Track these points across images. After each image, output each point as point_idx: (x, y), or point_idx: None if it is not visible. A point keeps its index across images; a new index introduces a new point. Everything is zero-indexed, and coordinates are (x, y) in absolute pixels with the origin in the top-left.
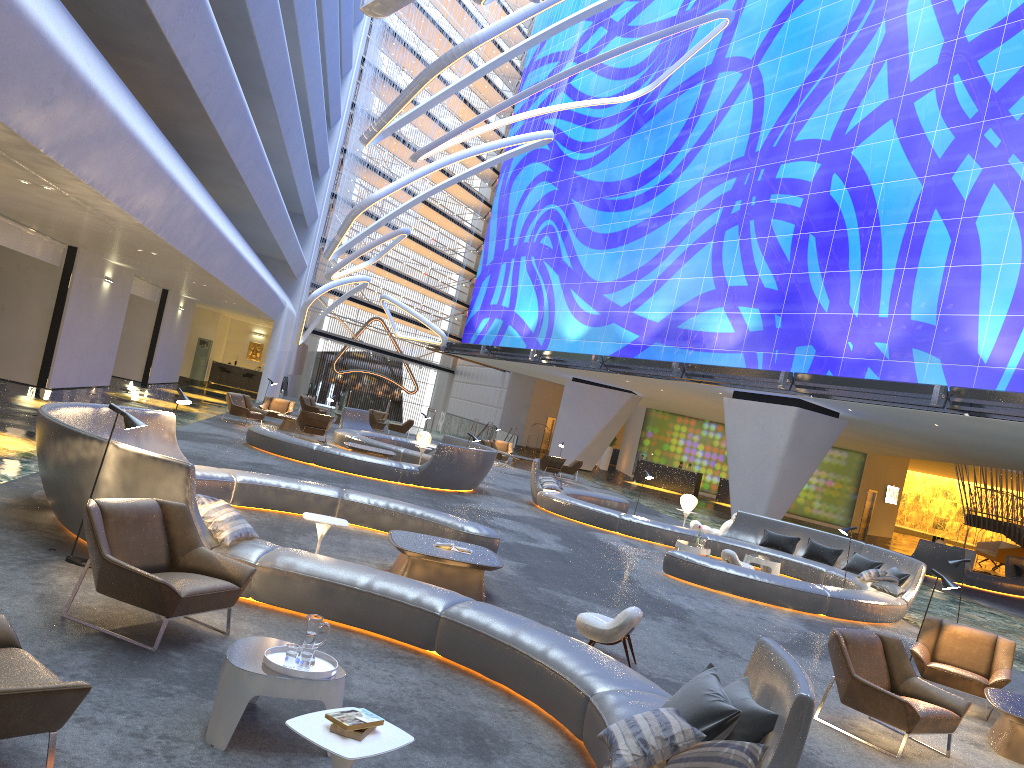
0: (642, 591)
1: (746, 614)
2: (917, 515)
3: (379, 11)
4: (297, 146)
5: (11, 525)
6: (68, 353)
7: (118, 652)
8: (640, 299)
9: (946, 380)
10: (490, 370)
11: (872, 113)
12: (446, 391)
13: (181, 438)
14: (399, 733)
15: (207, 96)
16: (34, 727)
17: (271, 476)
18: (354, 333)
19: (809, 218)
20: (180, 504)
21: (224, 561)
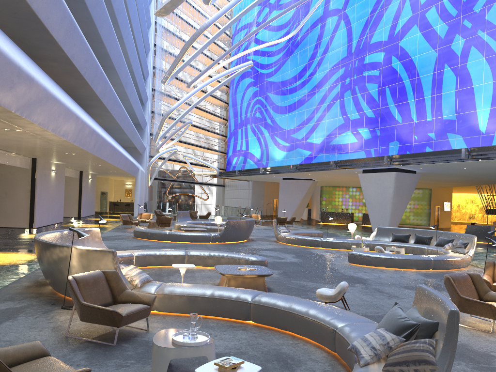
0: (341, 273)
1: (394, 276)
2: (460, 214)
3: (164, 13)
4: (131, 91)
5: (31, 296)
6: (41, 209)
7: (97, 349)
8: (308, 134)
9: (466, 145)
10: (242, 182)
11: (405, 23)
12: (222, 196)
13: (102, 240)
14: (253, 366)
15: (86, 73)
16: None
17: (151, 250)
18: (174, 176)
19: (384, 79)
20: (113, 270)
21: (140, 294)
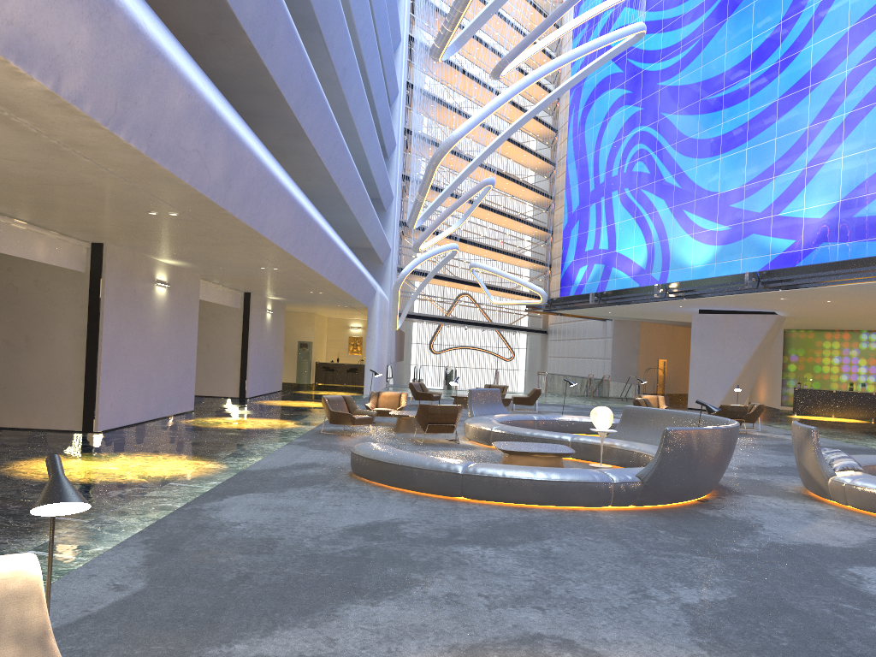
0: None
1: None
2: None
3: None
4: (358, 99)
5: None
6: (120, 381)
7: None
8: (786, 197)
9: None
10: (587, 322)
11: None
12: (541, 352)
13: (248, 489)
14: None
15: None
16: None
17: None
18: (447, 310)
19: None
20: None
21: None
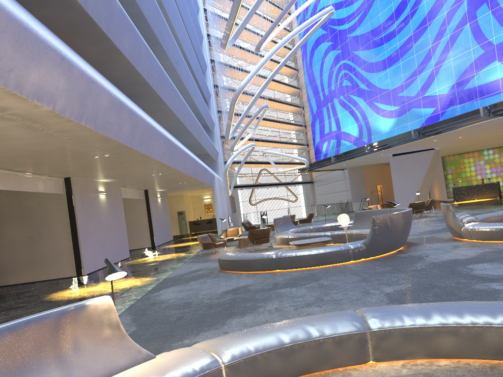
0: None
1: None
2: None
3: None
4: (186, 75)
5: None
6: (90, 247)
7: None
8: (426, 85)
9: None
10: (334, 172)
11: None
12: (312, 194)
13: (170, 285)
14: None
15: (87, 2)
16: None
17: (265, 331)
18: (255, 180)
19: None
20: None
21: None
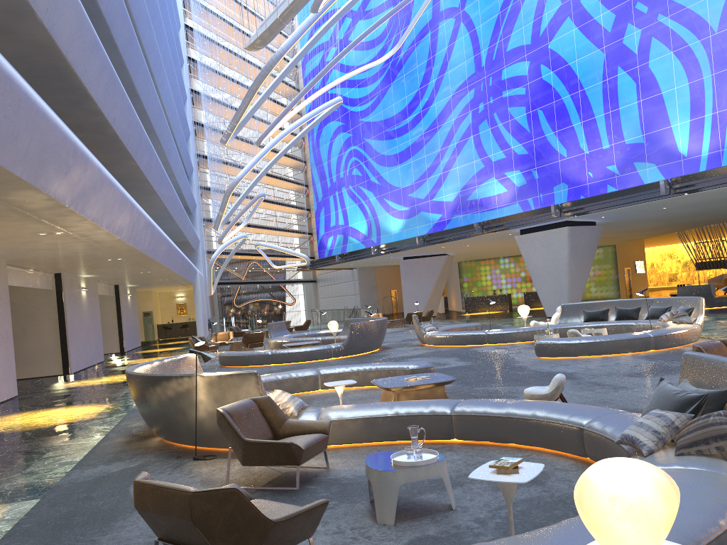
0: (535, 371)
1: (607, 364)
2: (656, 276)
3: (260, 45)
4: (176, 160)
5: (141, 452)
6: (75, 346)
7: (278, 496)
8: (434, 190)
9: (663, 176)
10: (341, 271)
11: (554, 16)
12: (314, 296)
13: None
14: (532, 464)
15: (128, 142)
16: (303, 536)
17: (269, 374)
18: (243, 276)
19: (534, 99)
20: (265, 396)
21: (308, 422)
